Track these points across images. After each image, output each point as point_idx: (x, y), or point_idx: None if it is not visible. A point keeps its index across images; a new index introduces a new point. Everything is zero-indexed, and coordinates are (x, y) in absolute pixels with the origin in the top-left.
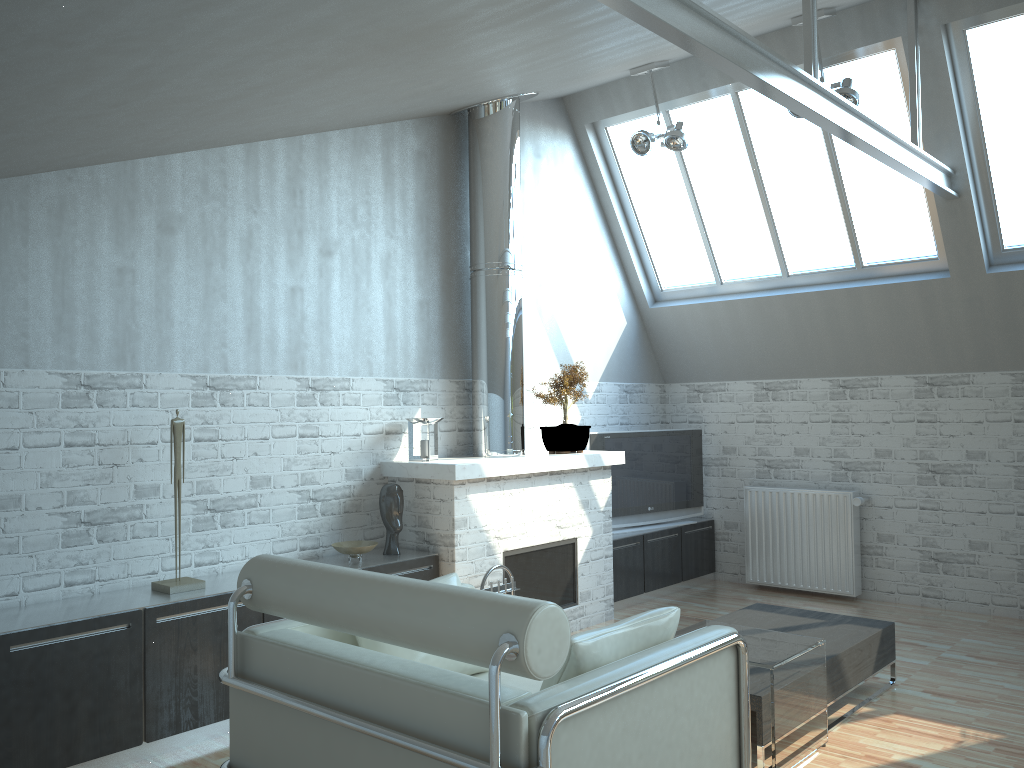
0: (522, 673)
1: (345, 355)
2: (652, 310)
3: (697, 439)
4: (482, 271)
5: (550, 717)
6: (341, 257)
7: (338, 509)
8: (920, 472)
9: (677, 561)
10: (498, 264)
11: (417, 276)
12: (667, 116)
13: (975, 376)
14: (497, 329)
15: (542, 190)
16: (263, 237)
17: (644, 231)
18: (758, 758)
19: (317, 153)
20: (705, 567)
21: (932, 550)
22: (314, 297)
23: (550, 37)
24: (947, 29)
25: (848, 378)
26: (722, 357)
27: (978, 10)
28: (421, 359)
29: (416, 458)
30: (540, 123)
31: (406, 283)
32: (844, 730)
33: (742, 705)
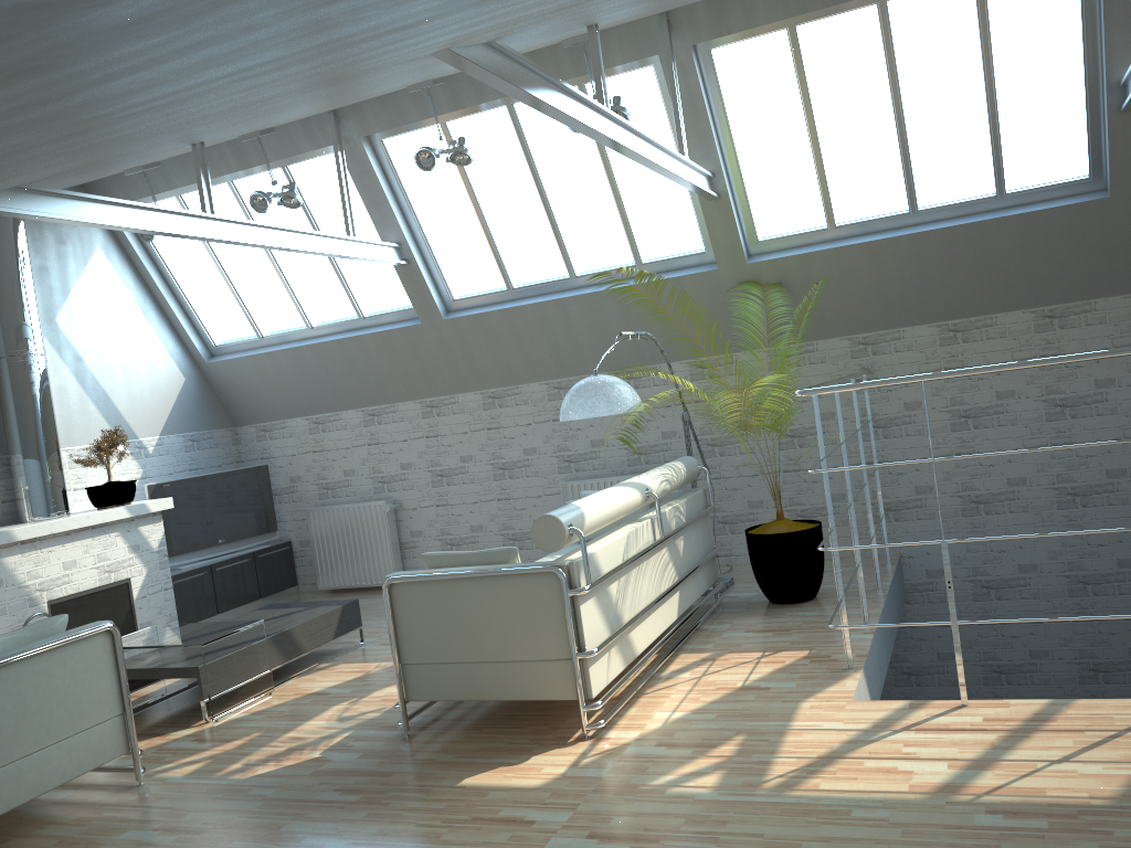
0: None
1: None
2: (209, 364)
3: (264, 473)
4: (2, 359)
5: None
6: None
7: None
8: (433, 477)
9: (253, 582)
10: (17, 352)
11: None
12: (181, 199)
13: (459, 397)
14: (24, 409)
15: (71, 272)
16: None
17: (188, 296)
18: (202, 709)
19: None
20: (286, 583)
21: (448, 537)
22: None
23: None
24: (370, 138)
25: (375, 407)
26: (277, 399)
27: (382, 128)
28: None
29: None
30: None
31: None
32: (296, 681)
33: (120, 668)
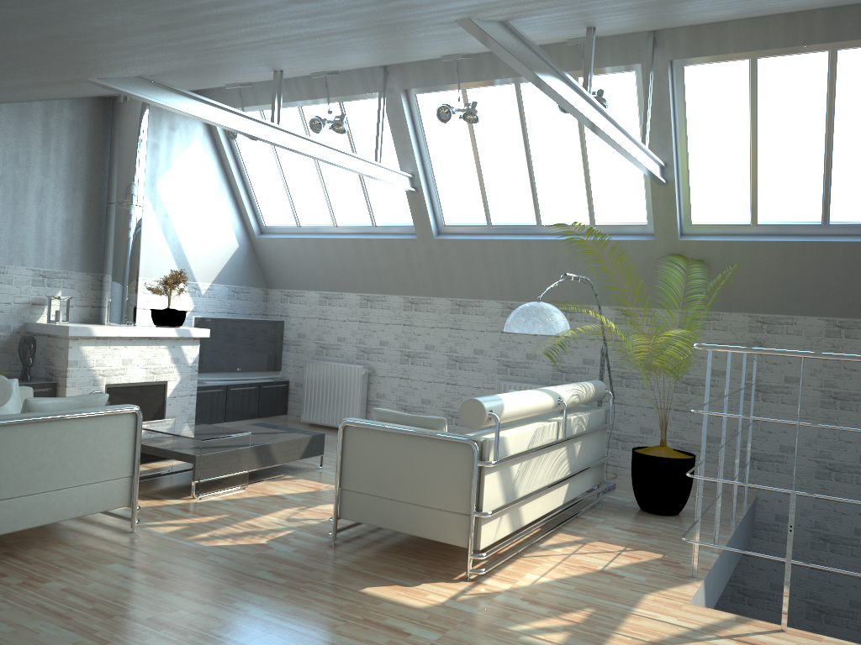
0: None
1: (3, 251)
2: (258, 239)
3: (280, 327)
4: (113, 204)
5: None
6: (4, 187)
7: None
8: (402, 356)
9: (255, 404)
10: (124, 201)
11: (65, 203)
12: (262, 114)
13: (434, 299)
14: (120, 243)
15: (174, 152)
16: None
17: (253, 186)
18: (192, 488)
19: None
20: (278, 411)
21: (403, 403)
22: None
23: None
24: (407, 92)
25: (370, 295)
26: (300, 274)
27: (417, 85)
28: (64, 258)
29: (52, 321)
30: None
31: (56, 207)
32: (265, 484)
33: (136, 442)
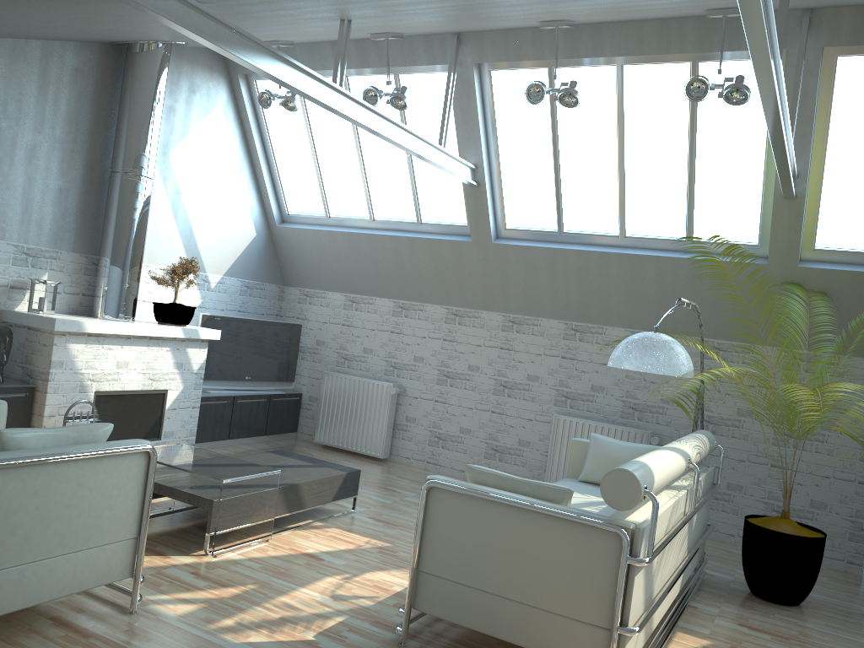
0: None
1: None
2: (278, 228)
3: (297, 331)
4: (118, 173)
5: None
6: None
7: None
8: (439, 375)
9: (263, 420)
10: (131, 170)
11: (60, 167)
12: None
13: (482, 313)
14: (123, 221)
15: (192, 119)
16: None
17: (279, 166)
18: (205, 542)
19: None
20: (288, 427)
21: (437, 431)
22: None
23: (133, 13)
24: (480, 67)
25: (406, 302)
26: (325, 272)
27: (495, 59)
28: (54, 234)
29: (34, 310)
30: (198, 66)
31: (48, 171)
32: (291, 534)
33: (147, 491)
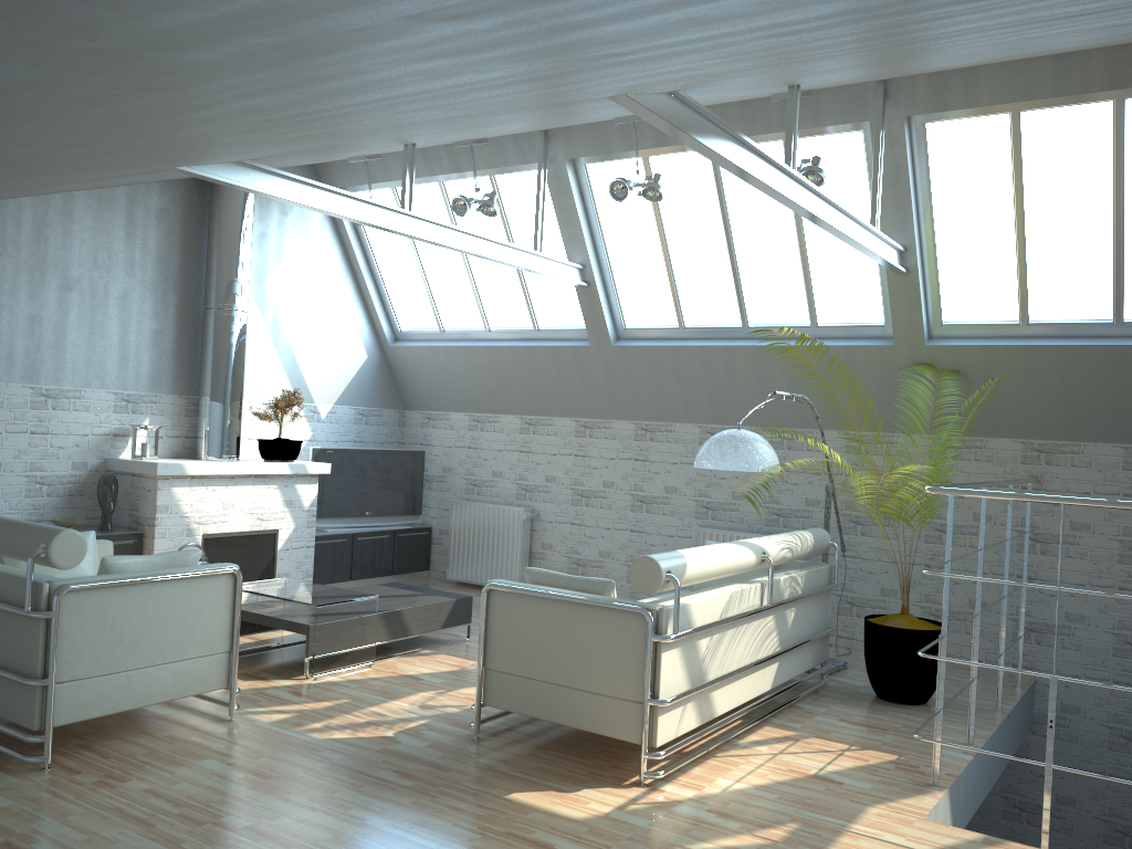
0: (50, 564)
1: (79, 371)
2: (392, 347)
3: (420, 459)
4: (211, 310)
5: (62, 587)
6: (80, 292)
7: (63, 492)
8: (573, 495)
9: (388, 558)
10: (224, 305)
11: (153, 310)
12: (395, 191)
13: (613, 423)
14: (219, 358)
15: (286, 242)
16: (7, 275)
17: (385, 281)
18: (305, 665)
19: (63, 209)
20: (419, 565)
21: (576, 556)
22: (52, 323)
23: None
24: (574, 161)
25: (533, 417)
26: (445, 392)
27: (586, 153)
28: (152, 377)
29: (138, 457)
30: None
31: (142, 315)
32: (396, 660)
33: (235, 609)
